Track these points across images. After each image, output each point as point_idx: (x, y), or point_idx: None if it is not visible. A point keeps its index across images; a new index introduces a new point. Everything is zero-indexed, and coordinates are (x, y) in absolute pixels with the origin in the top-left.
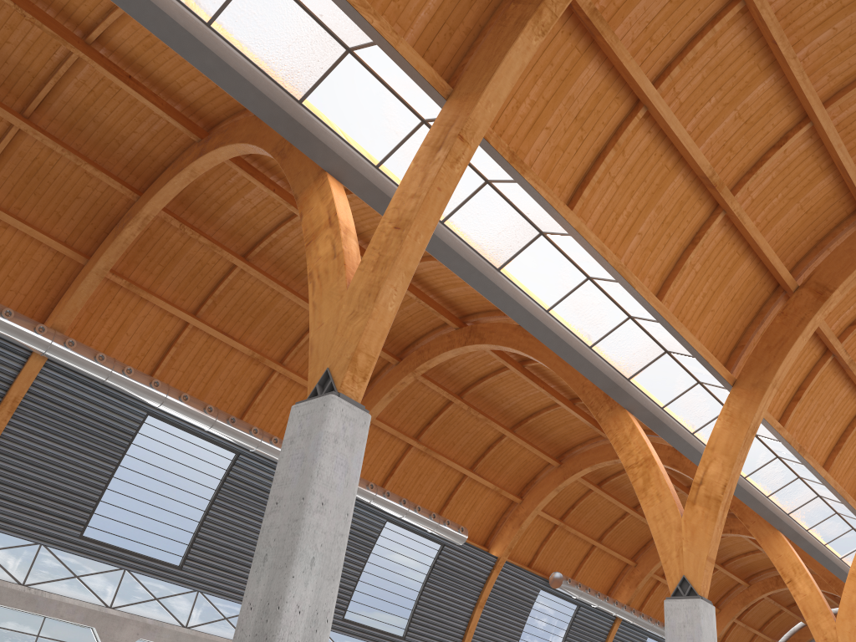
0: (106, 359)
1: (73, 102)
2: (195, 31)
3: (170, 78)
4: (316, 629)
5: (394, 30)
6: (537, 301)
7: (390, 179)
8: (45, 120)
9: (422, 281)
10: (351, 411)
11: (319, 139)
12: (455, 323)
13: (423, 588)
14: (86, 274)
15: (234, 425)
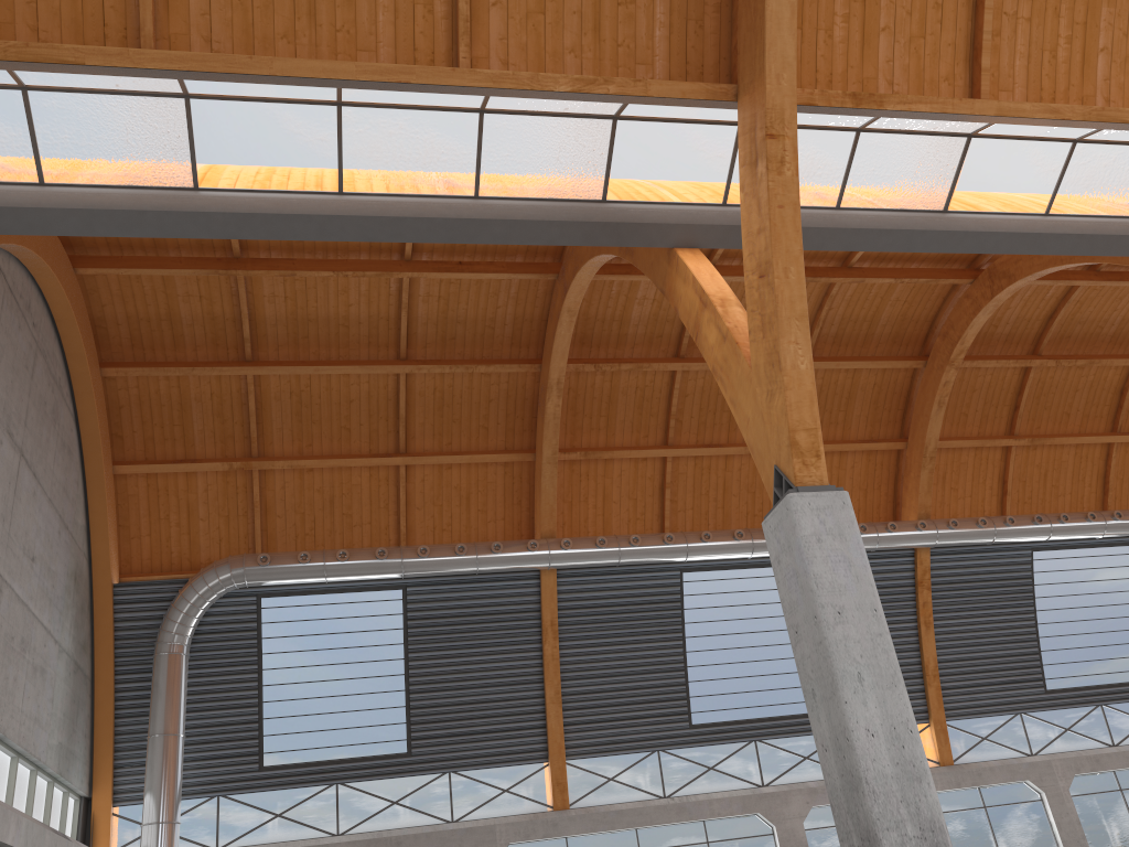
0: (607, 540)
1: (432, 318)
2: (468, 213)
3: None
4: (902, 745)
5: (634, 80)
6: (1024, 211)
7: None
8: (420, 350)
9: (890, 256)
10: (820, 499)
11: (645, 222)
12: (964, 277)
13: None
14: (540, 469)
15: None
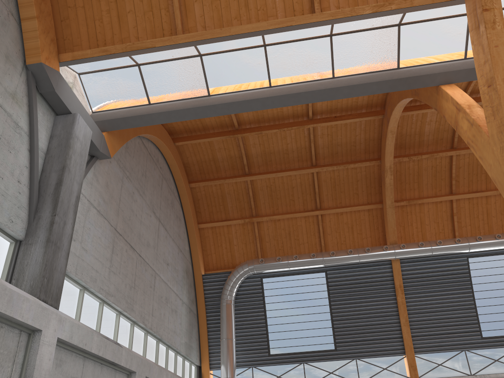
0: (424, 243)
1: (325, 145)
2: (330, 85)
3: (350, 102)
4: None
5: None
6: None
7: None
8: (322, 160)
9: None
10: None
11: (421, 75)
12: None
13: None
14: (386, 211)
15: None
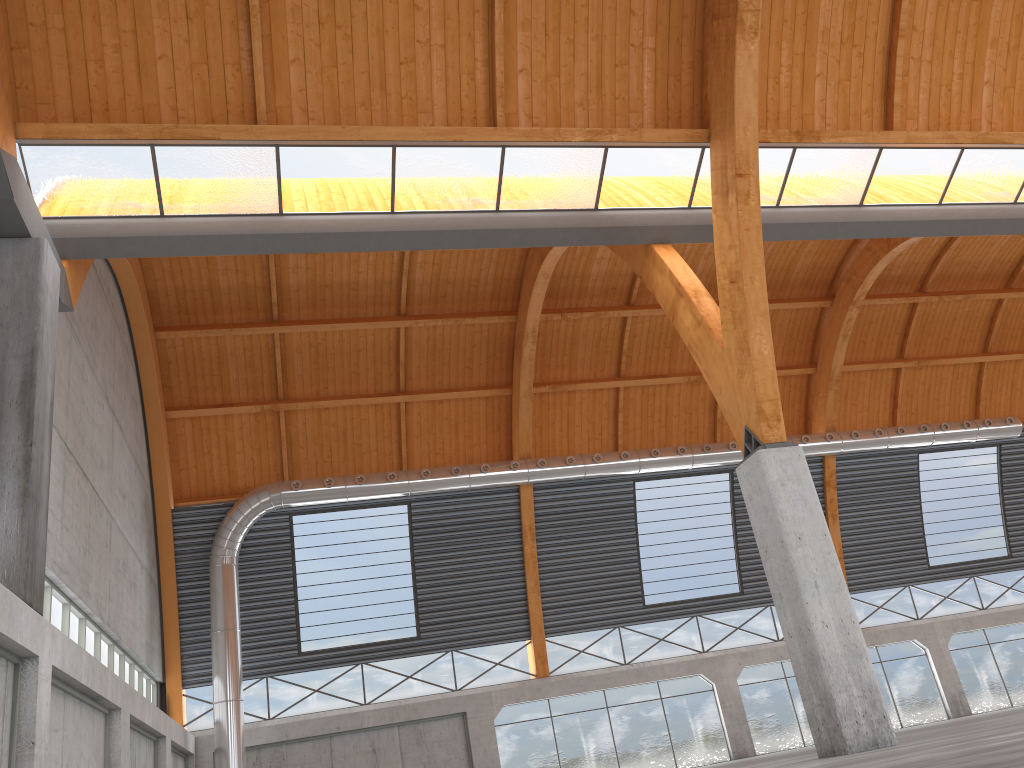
0: (574, 458)
1: (426, 280)
2: (492, 225)
3: None
4: (847, 632)
5: (632, 129)
6: (922, 202)
7: (707, 207)
8: (417, 307)
9: None
10: (782, 453)
11: (628, 226)
12: None
13: (1002, 498)
14: (518, 402)
15: (711, 451)
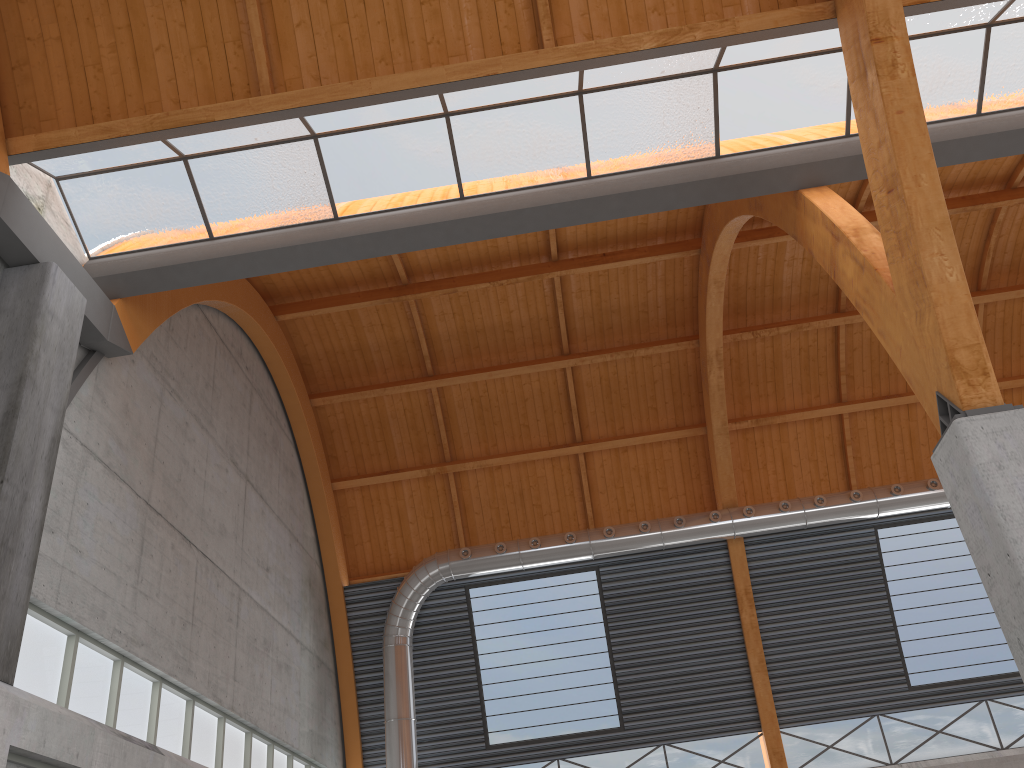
0: (790, 503)
1: (587, 311)
2: (582, 194)
3: (632, 225)
4: None
5: (721, 20)
6: None
7: None
8: (581, 344)
9: None
10: (995, 421)
11: (763, 169)
12: None
13: None
14: (712, 441)
15: None
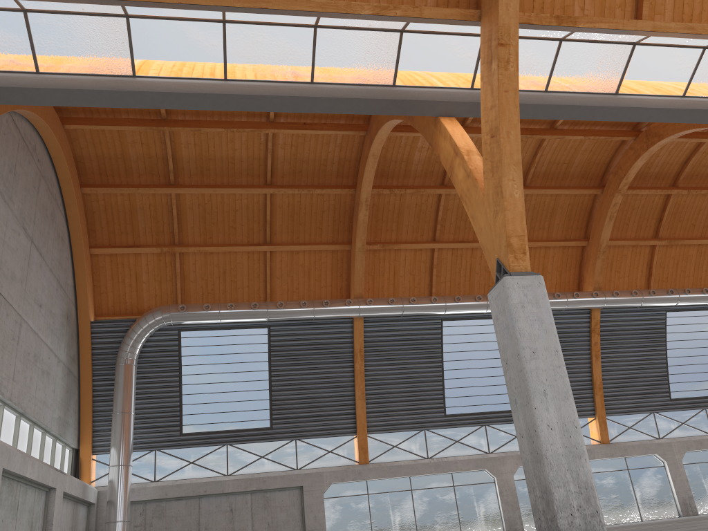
0: (395, 300)
1: (287, 158)
2: (306, 93)
3: None
4: (569, 435)
5: (413, 6)
6: (668, 94)
7: None
8: (279, 179)
9: (582, 121)
10: (524, 281)
11: (420, 100)
12: (630, 136)
13: None
14: (354, 255)
15: None
